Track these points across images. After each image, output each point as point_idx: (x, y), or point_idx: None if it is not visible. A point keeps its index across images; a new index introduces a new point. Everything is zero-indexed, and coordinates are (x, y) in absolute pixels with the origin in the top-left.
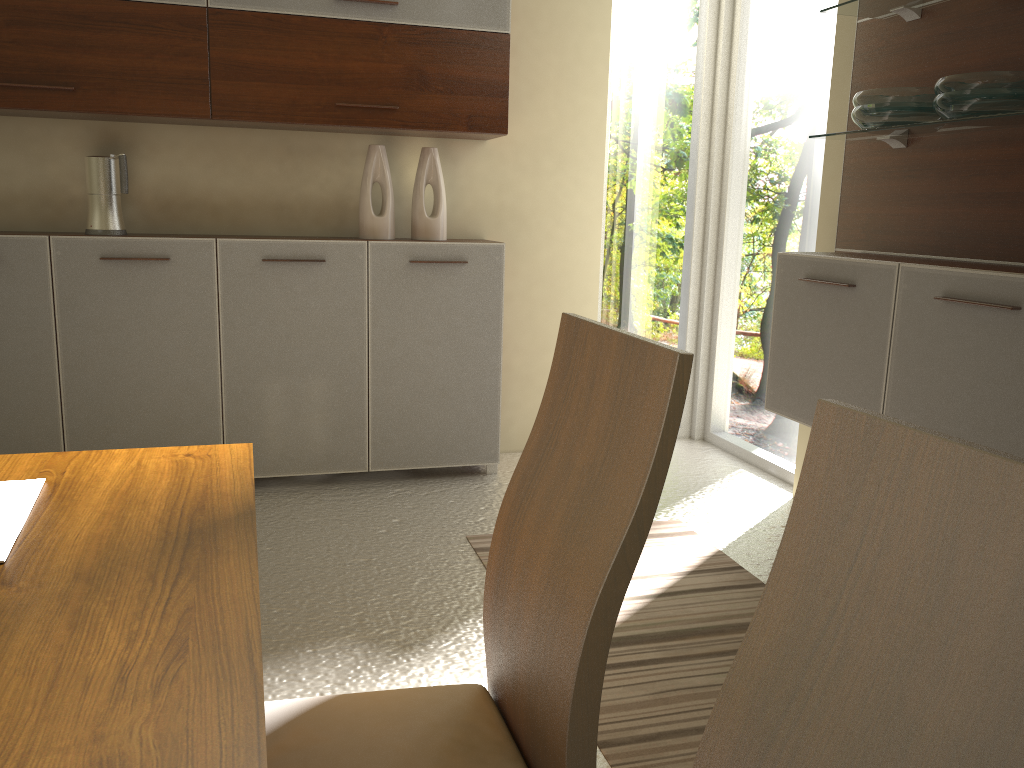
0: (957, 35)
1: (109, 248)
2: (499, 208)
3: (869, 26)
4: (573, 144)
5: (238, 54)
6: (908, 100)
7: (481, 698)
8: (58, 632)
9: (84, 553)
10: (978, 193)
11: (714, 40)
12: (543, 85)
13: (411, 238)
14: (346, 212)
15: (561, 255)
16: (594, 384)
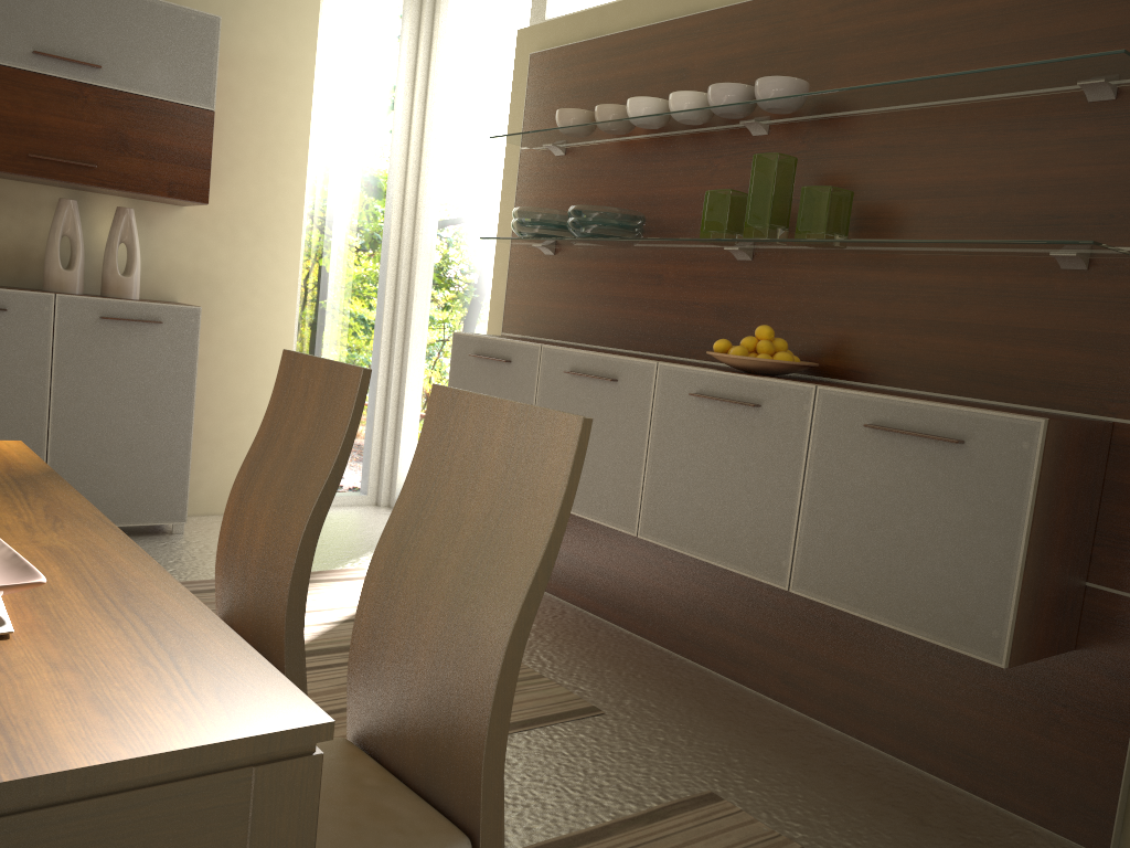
0: (589, 173)
1: None
2: (195, 273)
3: (529, 154)
4: (272, 219)
5: None
6: (551, 219)
7: None
8: None
9: None
10: (602, 295)
11: (407, 140)
12: (244, 161)
13: (101, 295)
14: (27, 263)
15: (256, 323)
16: (307, 394)
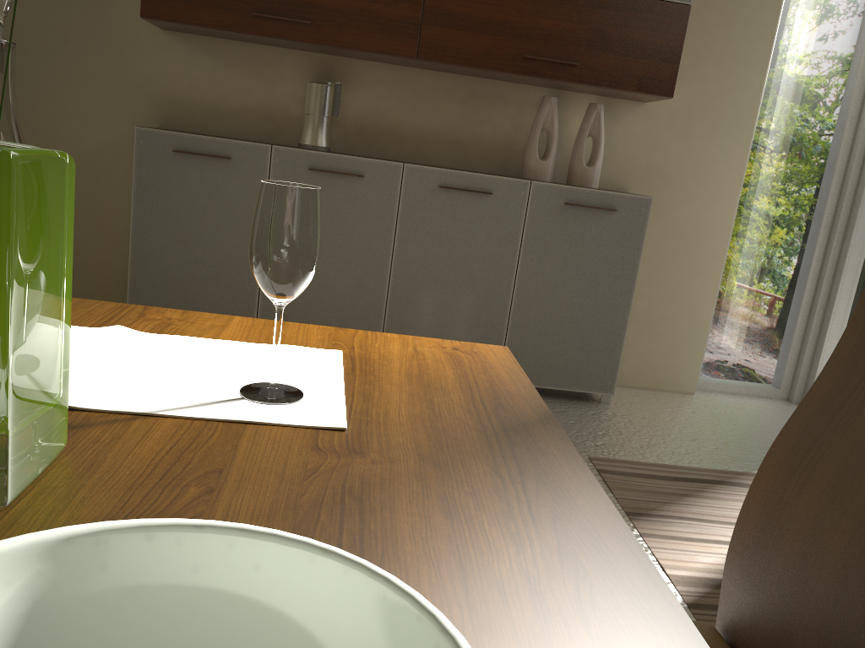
0: None
1: (317, 161)
2: (647, 165)
3: None
4: (725, 114)
5: (448, 4)
6: None
7: (717, 641)
8: (437, 519)
9: (415, 433)
10: None
11: None
12: (707, 57)
13: (566, 183)
14: (511, 154)
15: (696, 215)
16: None
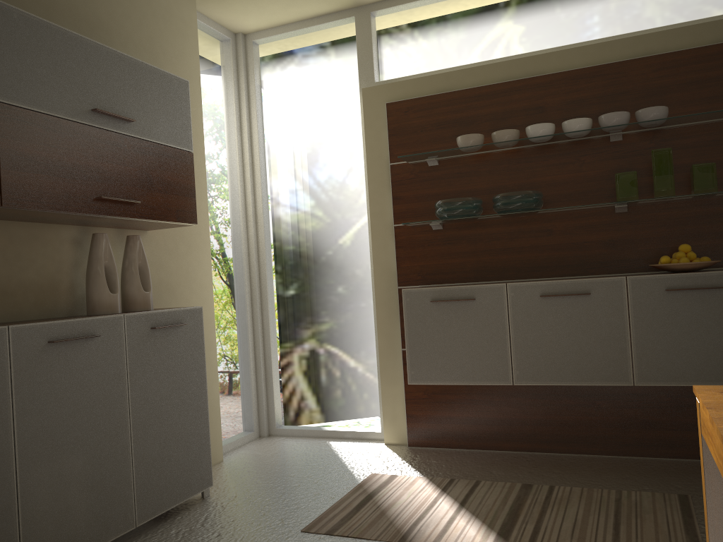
0: (465, 174)
1: None
2: (159, 283)
3: (400, 166)
4: (194, 233)
5: (23, 147)
6: (475, 203)
7: None
8: None
9: None
10: (497, 248)
11: (242, 168)
12: None
13: (127, 310)
14: (58, 294)
15: None
16: None
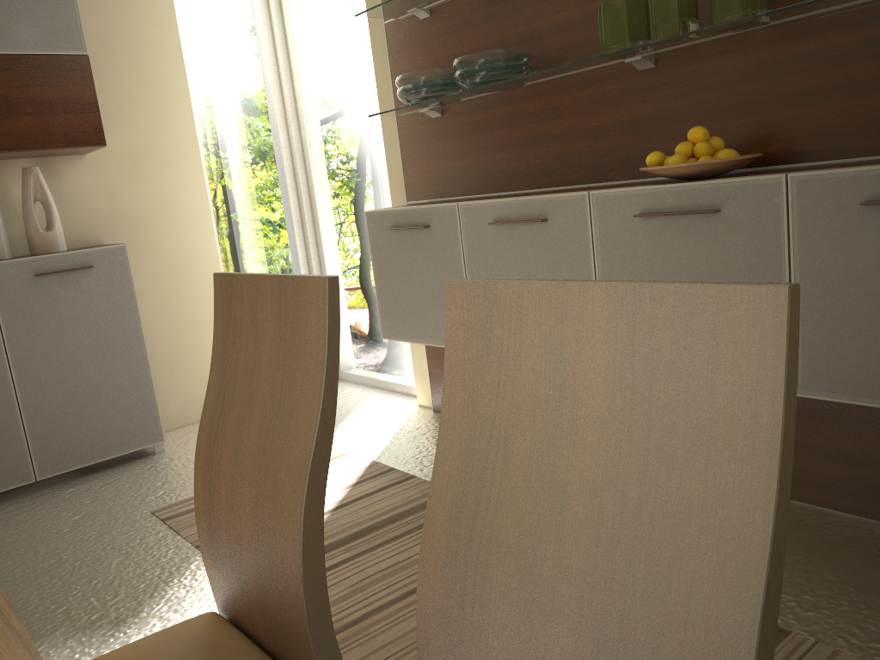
0: (459, 26)
1: None
2: (112, 214)
3: (394, 25)
4: (170, 148)
5: None
6: (436, 78)
7: (216, 621)
8: None
9: None
10: (499, 143)
11: (273, 48)
12: (130, 99)
13: (31, 254)
14: None
15: (180, 246)
16: (258, 323)
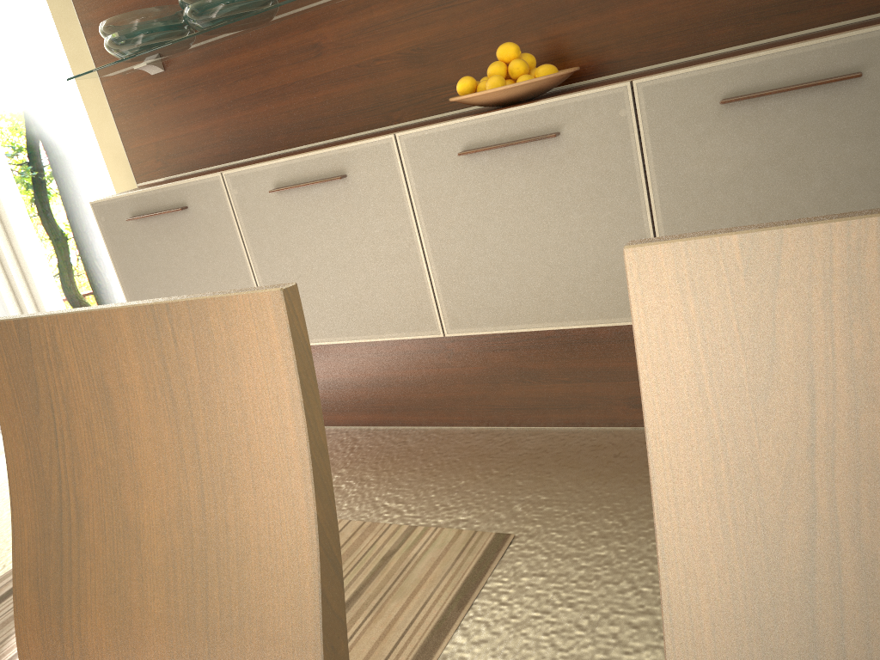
0: None
1: None
2: None
3: None
4: None
5: None
6: (156, 20)
7: None
8: None
9: None
10: (249, 95)
11: None
12: None
13: None
14: None
15: None
16: (112, 398)
